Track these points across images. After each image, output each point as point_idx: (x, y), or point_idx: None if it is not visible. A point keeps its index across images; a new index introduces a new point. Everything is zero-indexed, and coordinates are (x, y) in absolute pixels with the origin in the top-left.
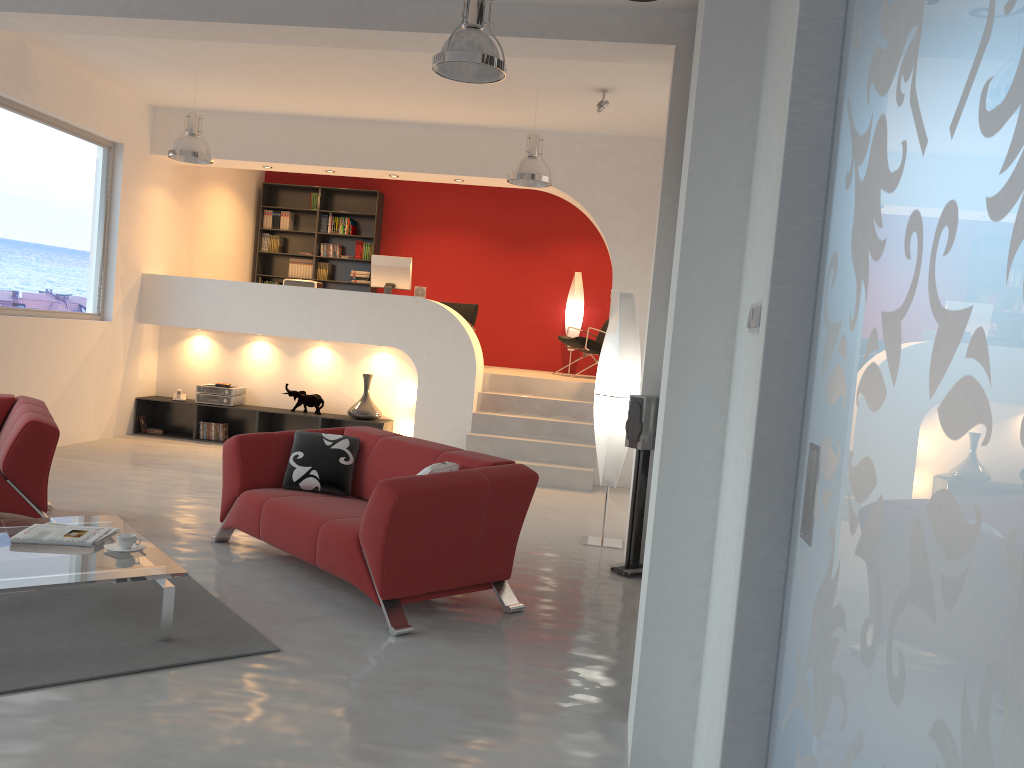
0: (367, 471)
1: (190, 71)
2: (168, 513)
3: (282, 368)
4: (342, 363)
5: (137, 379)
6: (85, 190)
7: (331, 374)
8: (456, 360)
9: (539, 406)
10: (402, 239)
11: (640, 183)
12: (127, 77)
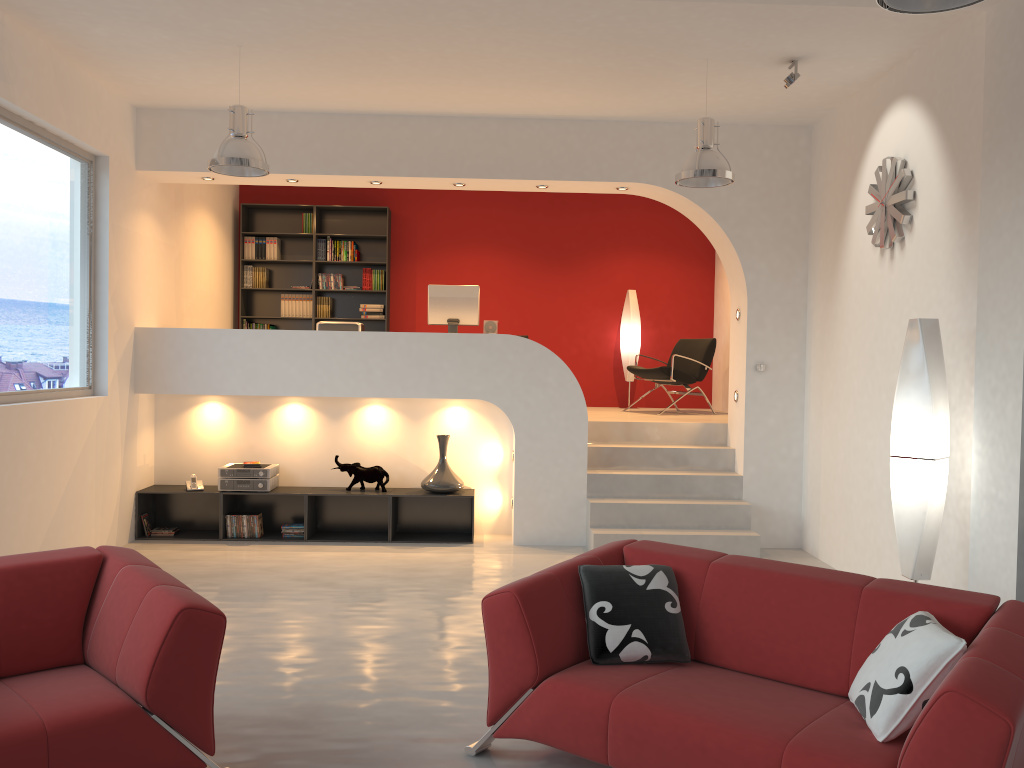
0: (707, 619)
1: (226, 51)
2: (338, 697)
3: (324, 435)
4: (403, 423)
5: (136, 467)
6: (66, 220)
7: (389, 438)
8: (562, 410)
9: (660, 457)
10: (416, 263)
11: (772, 180)
12: (124, 63)
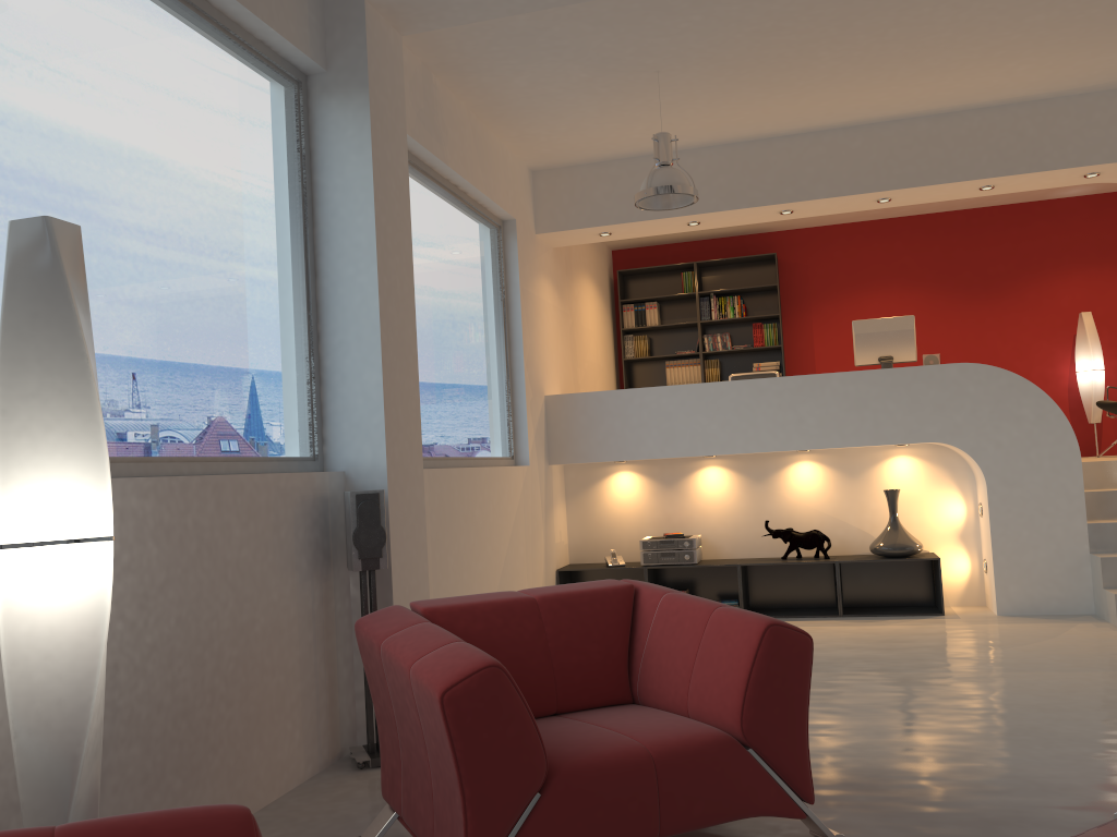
0: None
1: (641, 81)
2: (896, 761)
3: (748, 500)
4: (838, 480)
5: (554, 543)
6: (484, 286)
7: (824, 498)
8: (1044, 447)
9: None
10: (811, 312)
11: None
12: (533, 117)
